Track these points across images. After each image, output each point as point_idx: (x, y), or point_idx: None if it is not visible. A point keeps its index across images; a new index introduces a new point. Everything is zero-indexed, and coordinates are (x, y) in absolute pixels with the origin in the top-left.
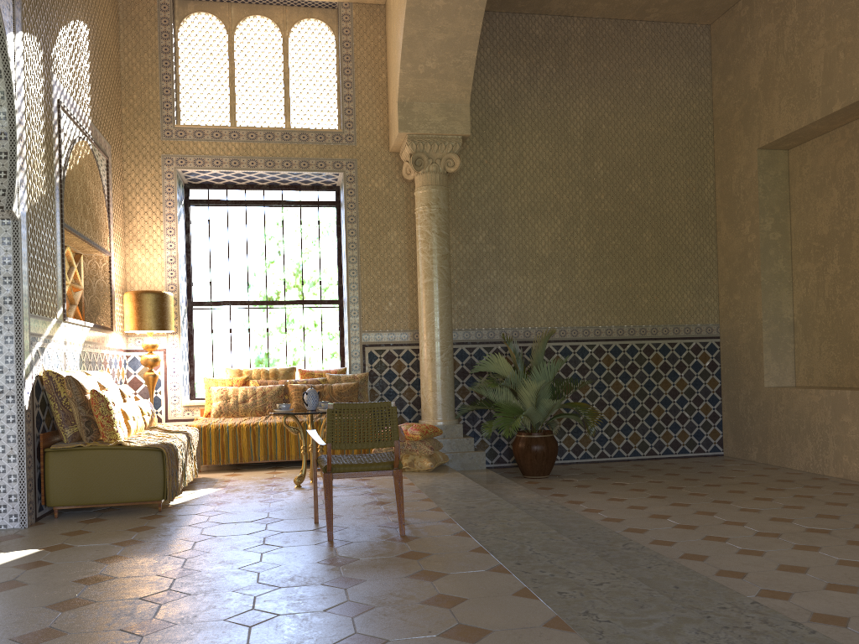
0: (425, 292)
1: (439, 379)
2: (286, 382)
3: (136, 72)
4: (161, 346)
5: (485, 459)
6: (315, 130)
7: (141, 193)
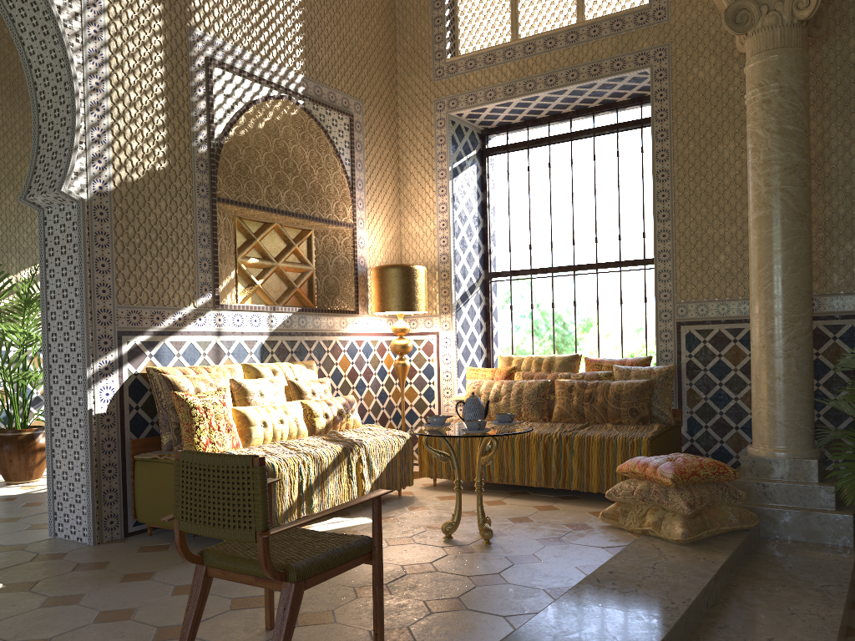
0: (754, 234)
1: (776, 380)
2: (555, 377)
3: (408, 9)
4: (434, 329)
5: (851, 528)
6: (610, 16)
7: (414, 150)
